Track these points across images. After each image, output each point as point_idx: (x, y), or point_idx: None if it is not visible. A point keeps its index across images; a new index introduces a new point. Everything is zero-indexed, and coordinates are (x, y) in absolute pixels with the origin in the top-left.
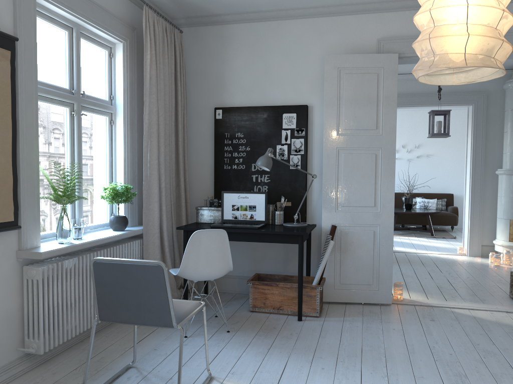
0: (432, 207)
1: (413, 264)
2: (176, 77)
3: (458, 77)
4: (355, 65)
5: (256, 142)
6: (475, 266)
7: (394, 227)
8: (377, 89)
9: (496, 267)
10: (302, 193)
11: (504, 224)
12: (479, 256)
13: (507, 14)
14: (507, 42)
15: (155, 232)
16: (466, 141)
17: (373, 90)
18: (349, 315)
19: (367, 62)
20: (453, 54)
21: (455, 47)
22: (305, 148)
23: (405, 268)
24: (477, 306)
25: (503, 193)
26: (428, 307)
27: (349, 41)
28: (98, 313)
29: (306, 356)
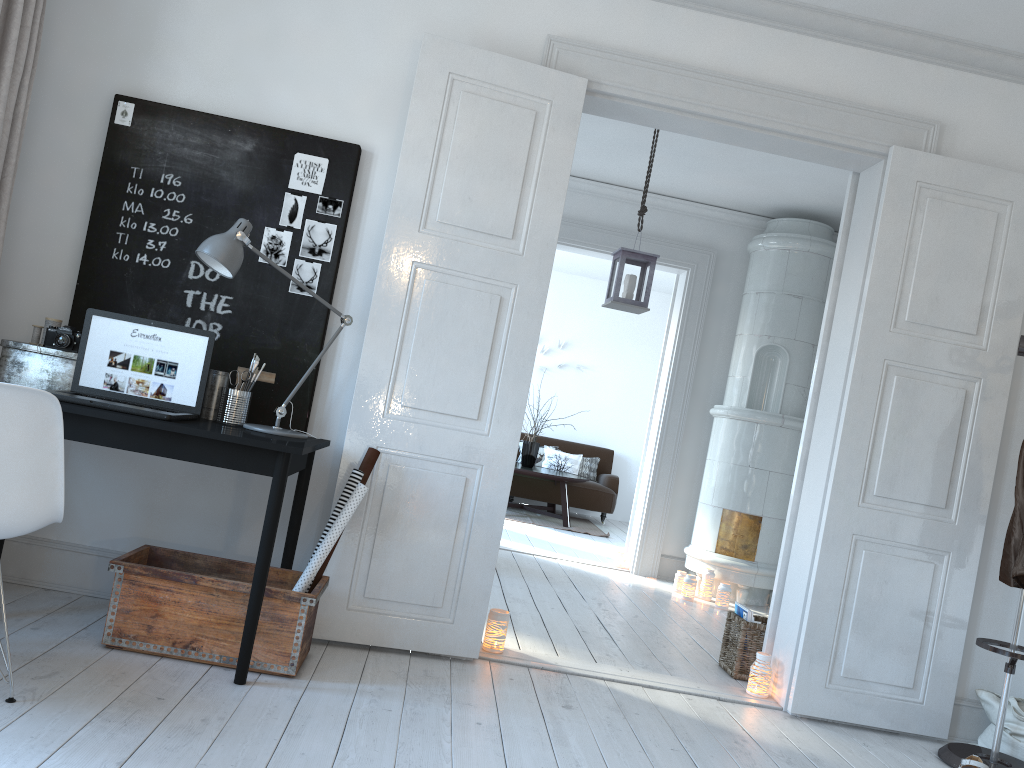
0: (572, 470)
1: (527, 576)
2: None
3: None
4: (491, 79)
5: (212, 208)
6: (648, 595)
7: None
8: (530, 147)
9: (687, 602)
10: (310, 360)
11: (711, 517)
12: (653, 577)
13: None
14: None
15: None
16: (665, 340)
17: (522, 147)
18: (373, 678)
19: (519, 79)
20: None
21: None
22: (336, 249)
23: (511, 582)
24: (659, 681)
25: (719, 454)
26: (558, 674)
27: (486, 23)
28: None
29: None
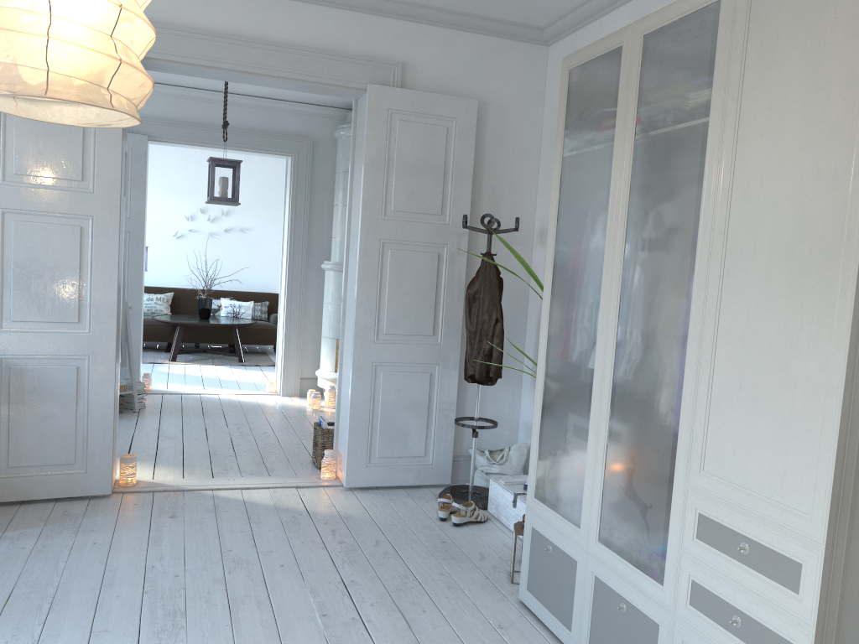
0: (246, 314)
1: (186, 414)
2: None
3: (87, 112)
4: None
5: None
6: (284, 413)
7: (178, 348)
8: None
9: (314, 413)
10: None
11: (329, 346)
12: (297, 396)
13: (131, 14)
14: (132, 65)
15: None
16: (284, 213)
17: None
18: (18, 526)
19: None
20: (27, 69)
21: (29, 56)
22: None
23: (170, 423)
24: (256, 483)
25: (330, 298)
26: (177, 492)
27: None
28: None
29: None
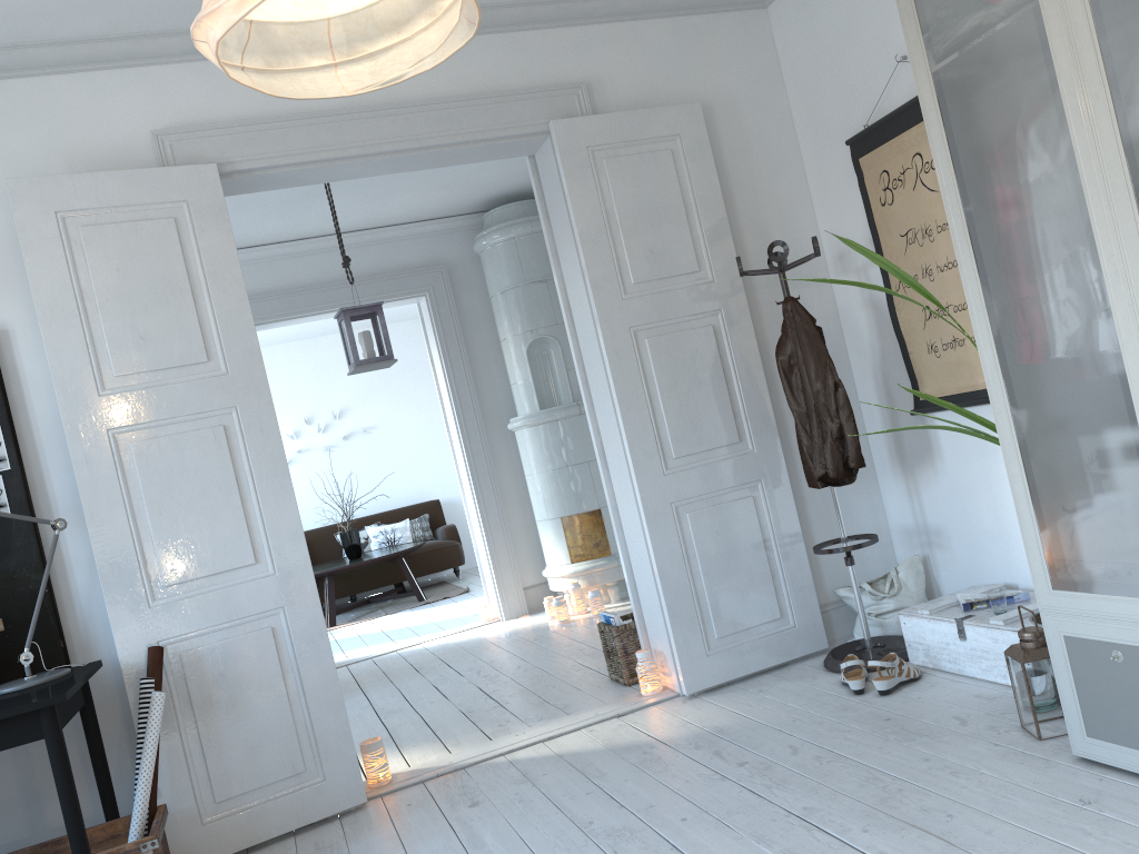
0: (405, 538)
1: (396, 678)
2: None
3: (353, 74)
4: (108, 202)
5: None
6: (526, 637)
7: (334, 607)
8: (184, 257)
9: (565, 625)
10: (37, 583)
11: (553, 531)
12: (525, 614)
13: None
14: None
15: None
16: (434, 374)
17: (175, 261)
18: None
19: (140, 190)
20: None
21: None
22: (12, 451)
23: (381, 694)
24: (558, 727)
25: (534, 466)
26: (456, 772)
27: (75, 142)
28: None
29: None
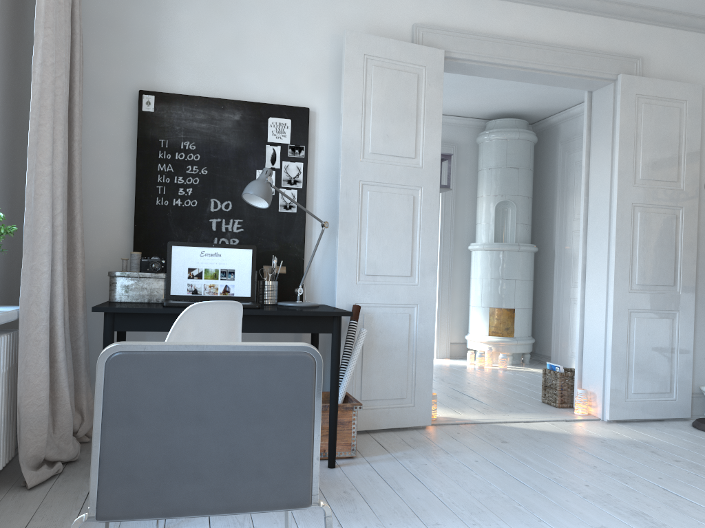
0: None
1: None
2: (71, 15)
3: None
4: (389, 56)
5: (219, 162)
6: (459, 369)
7: None
8: (417, 97)
9: (482, 369)
10: (299, 254)
11: (482, 314)
12: (447, 358)
13: None
14: None
15: (40, 318)
16: None
17: (412, 98)
18: (393, 448)
19: (405, 54)
20: None
21: None
22: (305, 178)
23: None
24: (529, 417)
25: (481, 273)
26: (476, 424)
27: (374, 19)
28: (97, 500)
29: (414, 527)
